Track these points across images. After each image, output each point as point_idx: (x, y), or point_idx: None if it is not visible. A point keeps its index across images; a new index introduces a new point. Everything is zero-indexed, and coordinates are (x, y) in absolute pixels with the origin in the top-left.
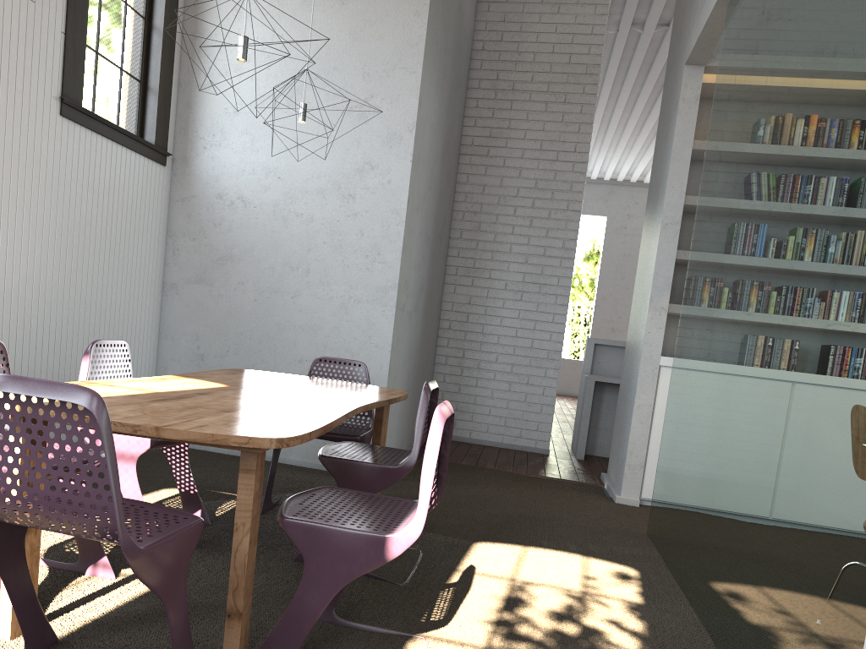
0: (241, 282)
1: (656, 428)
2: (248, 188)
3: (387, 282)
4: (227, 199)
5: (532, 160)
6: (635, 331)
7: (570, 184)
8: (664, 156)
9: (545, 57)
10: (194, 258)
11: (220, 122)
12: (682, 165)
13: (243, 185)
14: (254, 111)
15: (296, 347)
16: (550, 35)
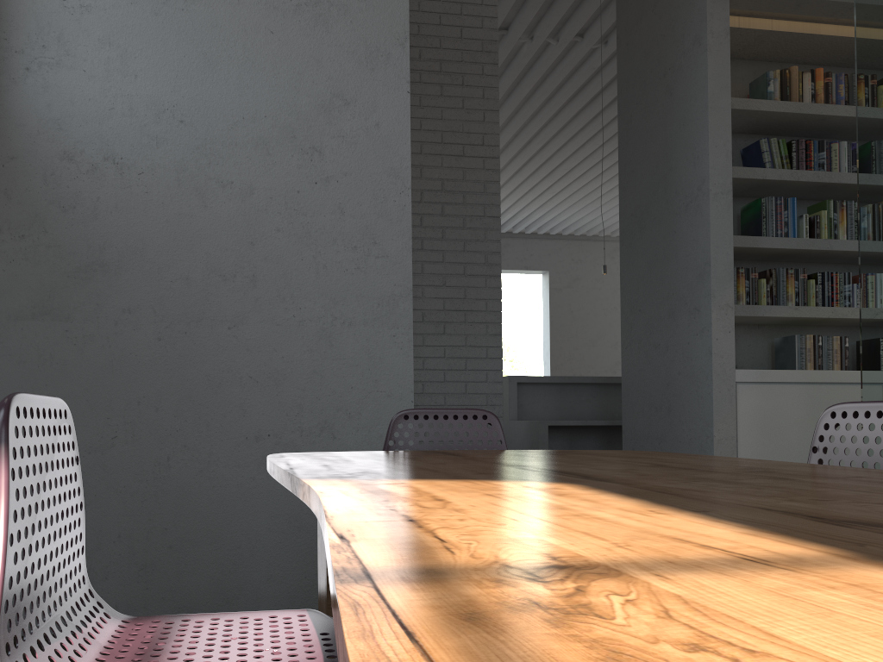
0: (128, 309)
1: None
2: (123, 141)
3: (395, 288)
4: (85, 162)
5: (434, 156)
6: (660, 346)
7: (483, 185)
8: (673, 116)
9: (431, 30)
10: (25, 271)
11: (54, 25)
12: (723, 117)
13: (114, 135)
14: (122, 6)
15: (247, 415)
16: (435, 4)
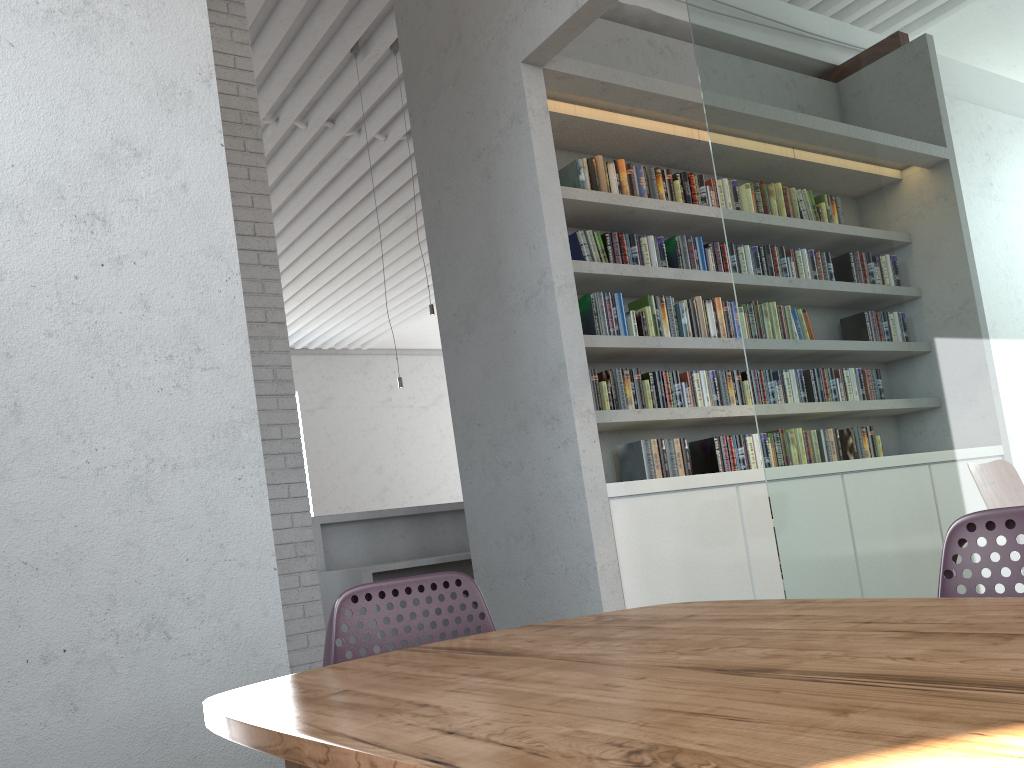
0: None
1: (629, 595)
2: None
3: (233, 412)
4: None
5: None
6: (512, 464)
7: (261, 284)
8: (495, 202)
9: None
10: None
11: None
12: (555, 202)
13: None
14: None
15: (25, 624)
16: None
